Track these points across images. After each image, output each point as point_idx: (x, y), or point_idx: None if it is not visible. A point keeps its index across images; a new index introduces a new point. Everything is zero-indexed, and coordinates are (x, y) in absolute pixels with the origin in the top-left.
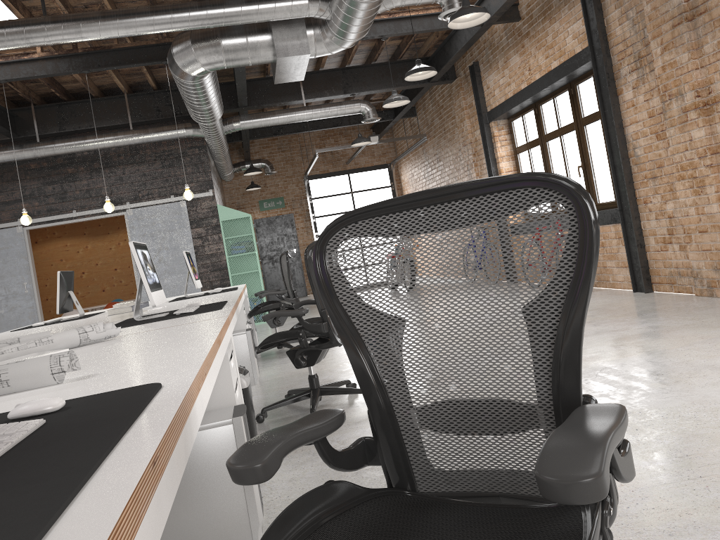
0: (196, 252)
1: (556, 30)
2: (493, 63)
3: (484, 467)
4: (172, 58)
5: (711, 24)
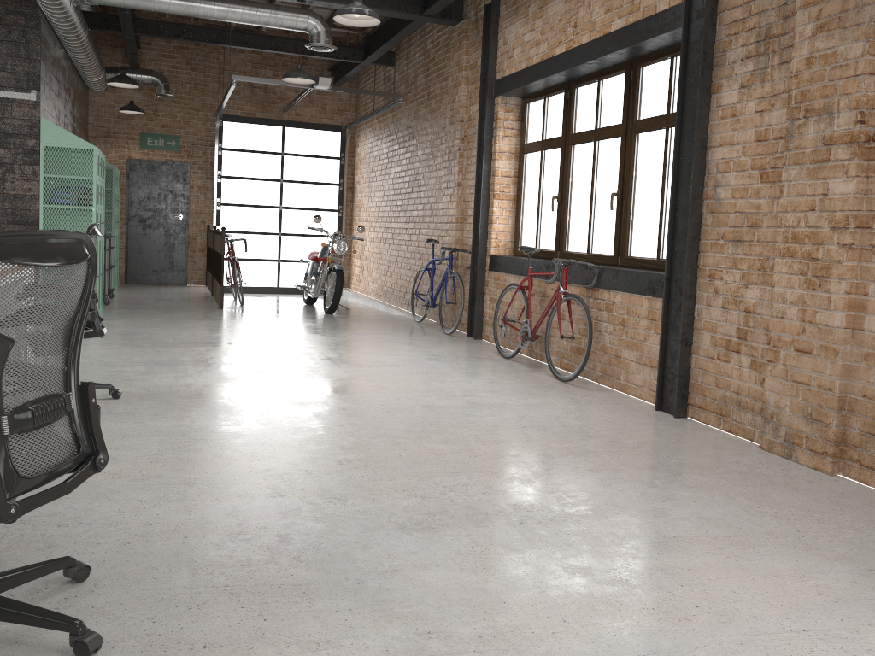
0: None
1: None
2: (521, 7)
3: None
4: None
5: None
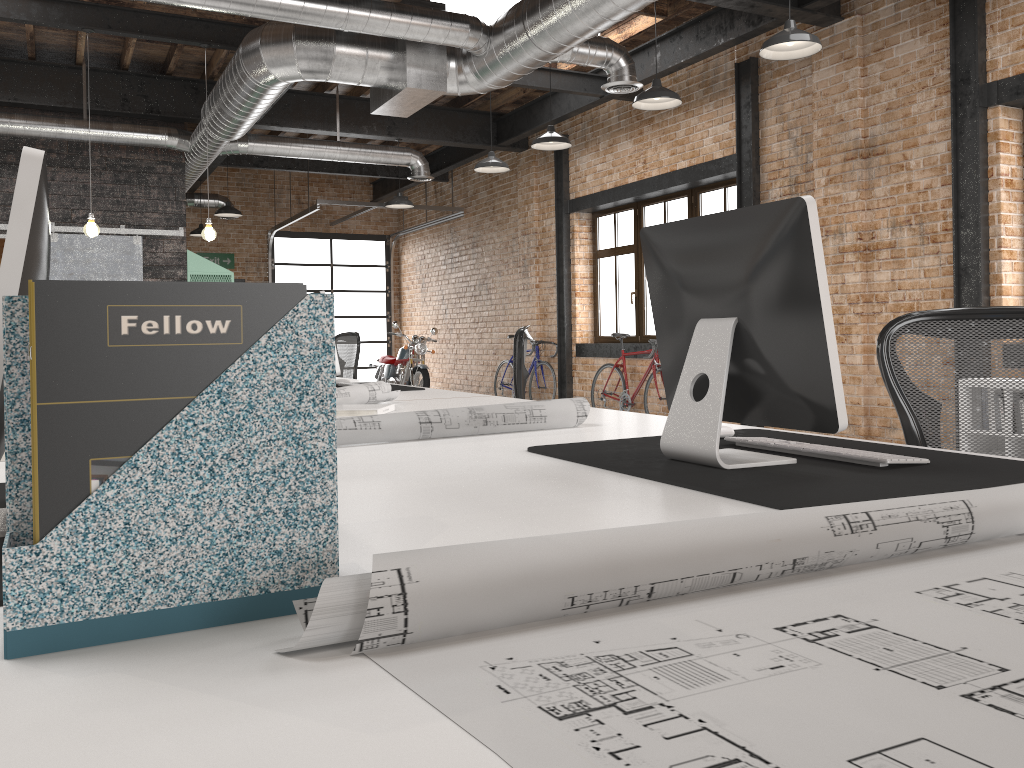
0: None
1: (692, 126)
2: (591, 142)
3: None
4: (256, 51)
5: (887, 168)
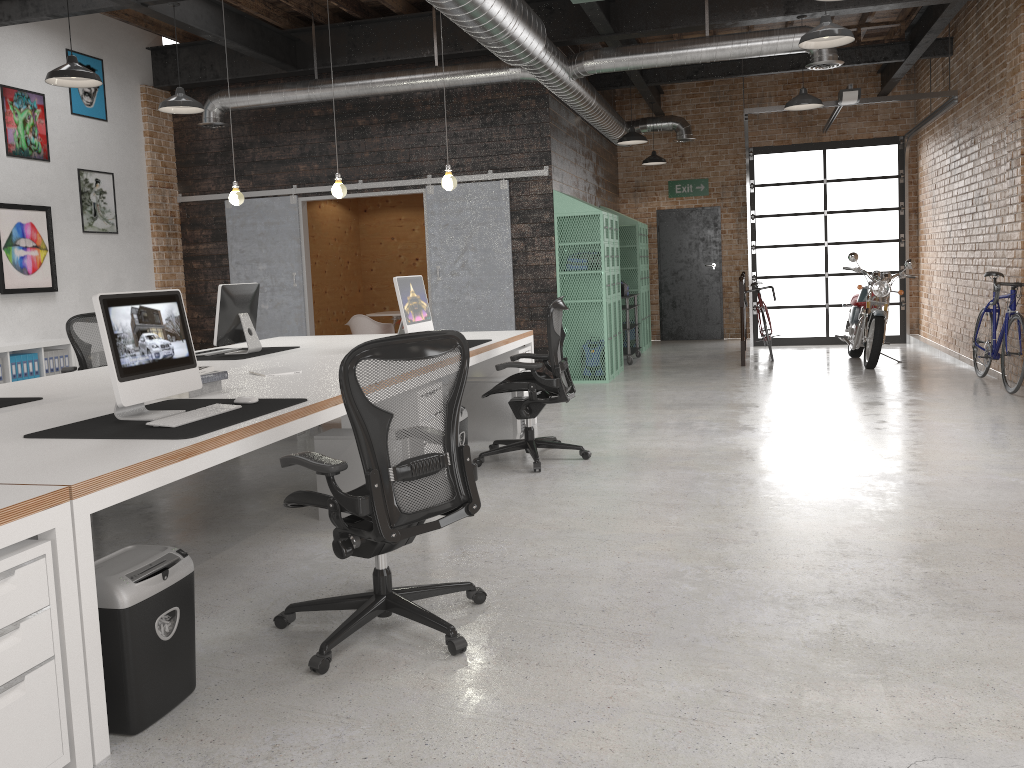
0: (514, 260)
1: None
2: None
3: None
4: None
5: None
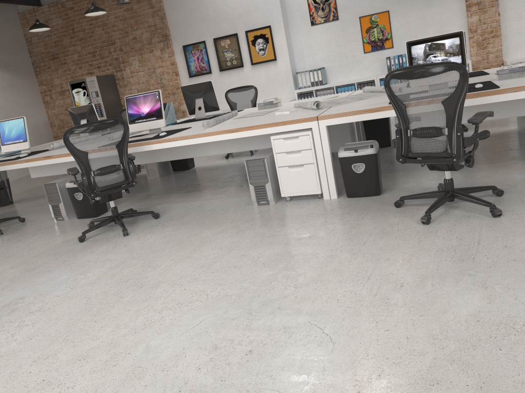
0: None
1: None
2: None
3: (111, 181)
4: None
5: None
